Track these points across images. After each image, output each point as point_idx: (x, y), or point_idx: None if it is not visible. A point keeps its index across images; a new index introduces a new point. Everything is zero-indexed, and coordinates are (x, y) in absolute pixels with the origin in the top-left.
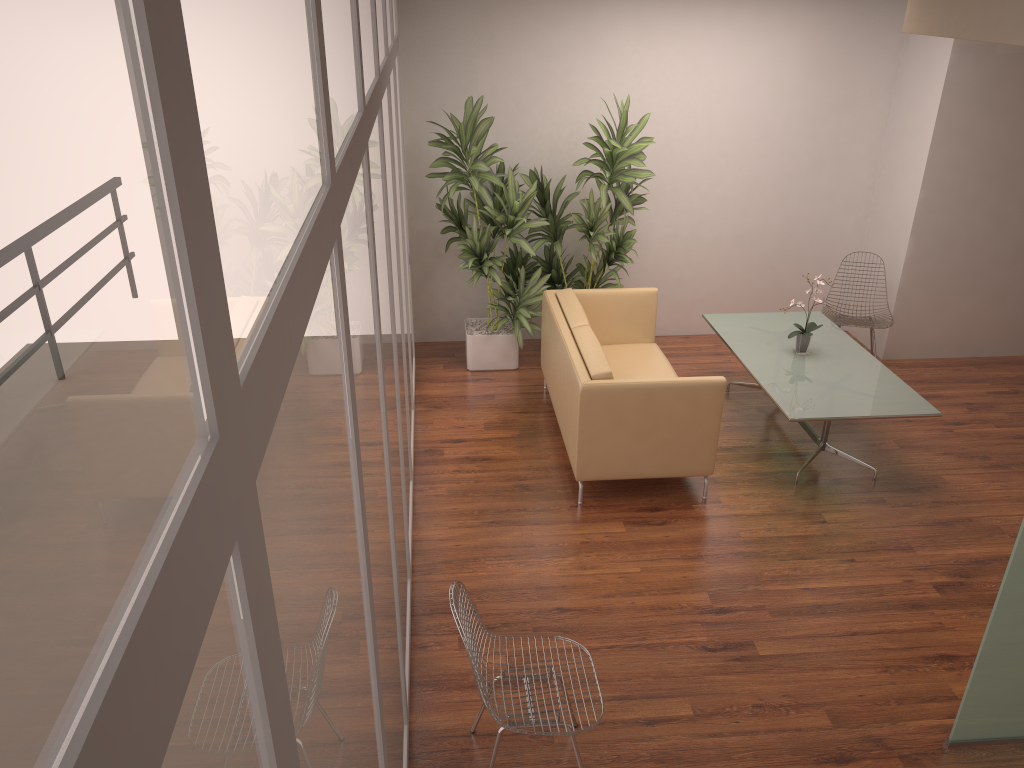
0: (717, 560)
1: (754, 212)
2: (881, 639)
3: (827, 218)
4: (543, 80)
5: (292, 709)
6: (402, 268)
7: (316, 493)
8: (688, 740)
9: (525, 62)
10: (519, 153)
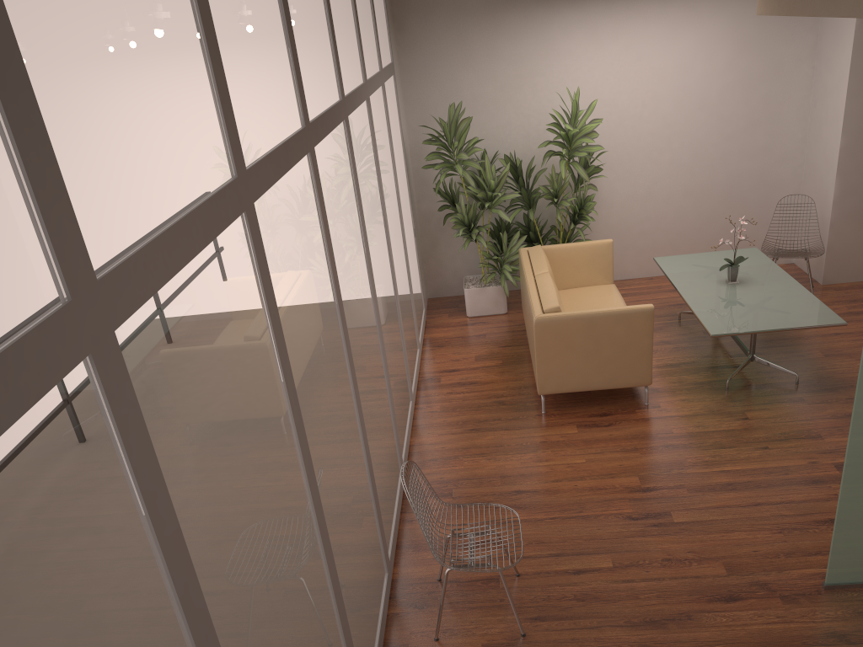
0: (650, 451)
1: (700, 170)
2: (780, 508)
3: (766, 169)
4: (513, 83)
5: (167, 470)
6: (396, 239)
7: (209, 361)
8: (605, 585)
9: (498, 71)
10: (499, 142)
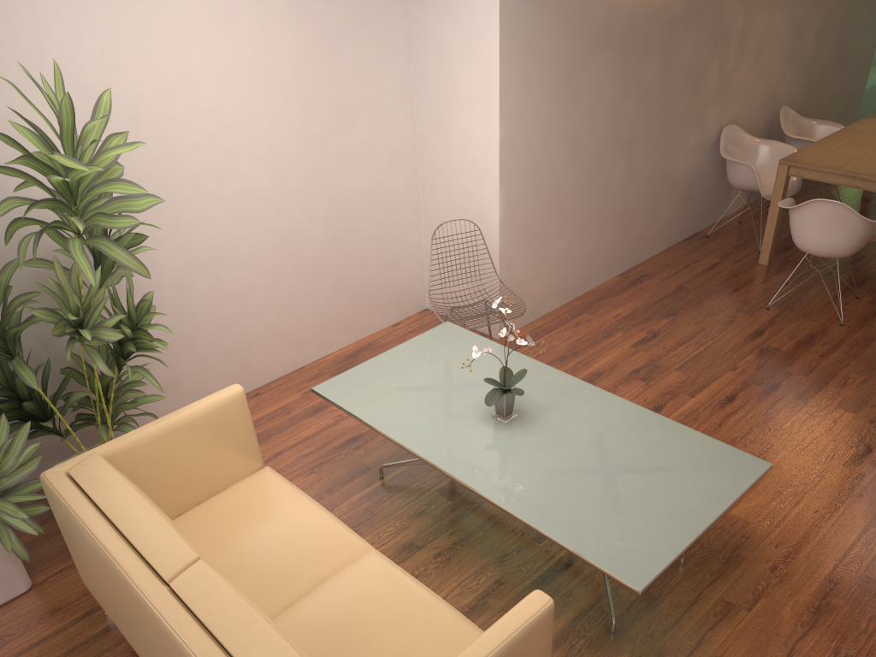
0: None
1: (289, 200)
2: None
3: (376, 183)
4: None
5: None
6: None
7: None
8: None
9: None
10: None
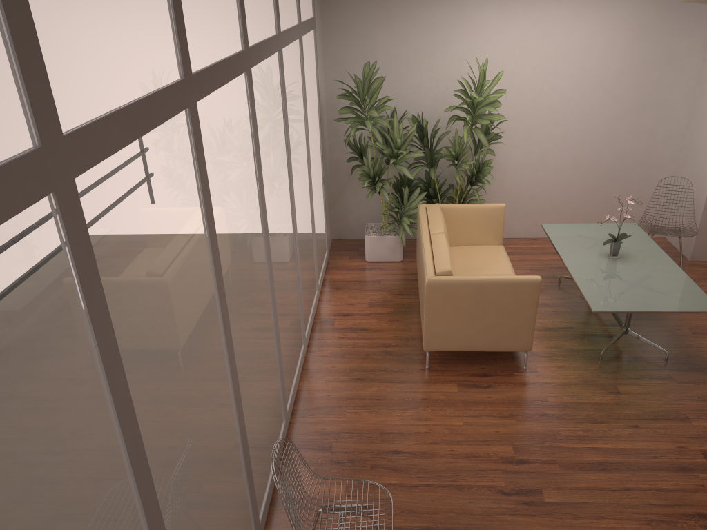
0: (525, 419)
1: (590, 145)
2: (649, 496)
3: (649, 149)
4: (426, 48)
5: None
6: (301, 189)
7: None
8: None
9: (413, 35)
10: (408, 102)
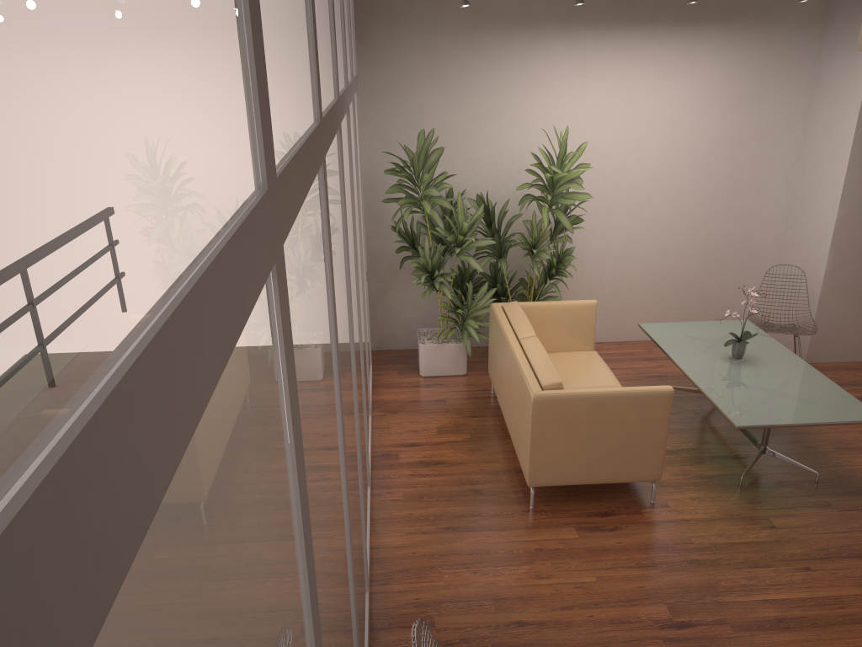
0: (672, 568)
1: (681, 230)
2: None
3: (748, 234)
4: (487, 115)
5: None
6: (360, 285)
7: None
8: None
9: (471, 99)
10: (466, 180)
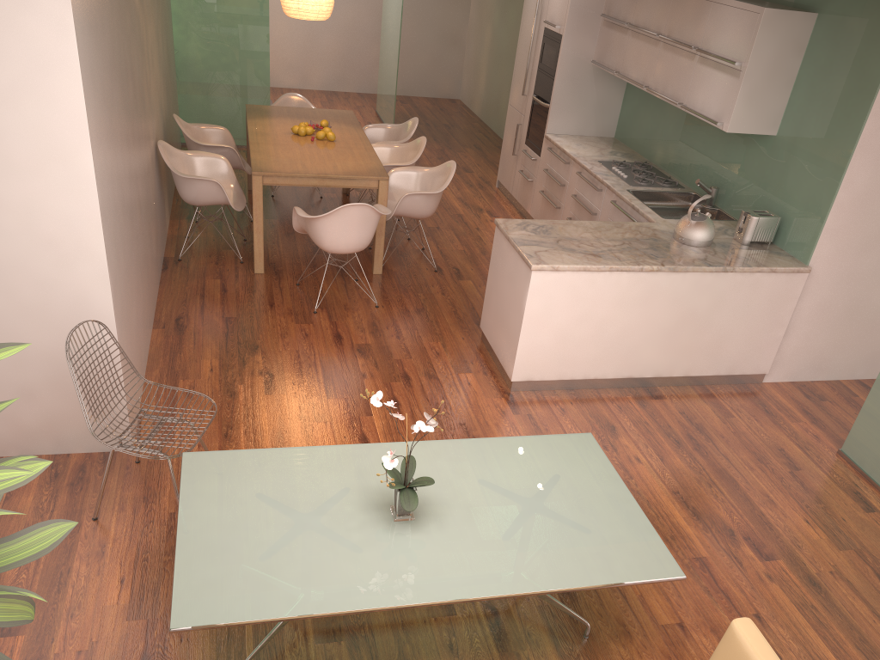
0: None
1: None
2: None
3: None
4: None
5: None
6: None
7: None
8: None
9: None
10: None
